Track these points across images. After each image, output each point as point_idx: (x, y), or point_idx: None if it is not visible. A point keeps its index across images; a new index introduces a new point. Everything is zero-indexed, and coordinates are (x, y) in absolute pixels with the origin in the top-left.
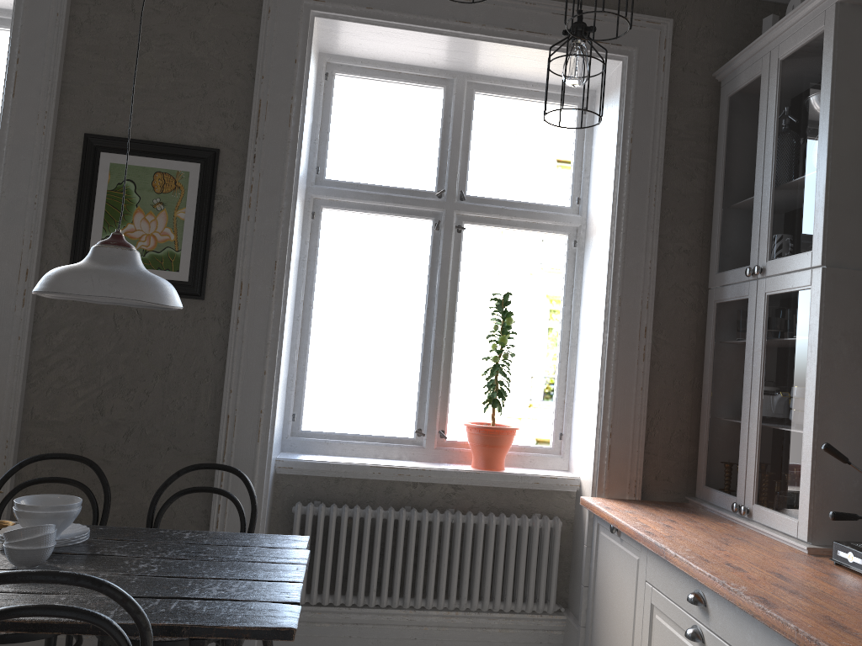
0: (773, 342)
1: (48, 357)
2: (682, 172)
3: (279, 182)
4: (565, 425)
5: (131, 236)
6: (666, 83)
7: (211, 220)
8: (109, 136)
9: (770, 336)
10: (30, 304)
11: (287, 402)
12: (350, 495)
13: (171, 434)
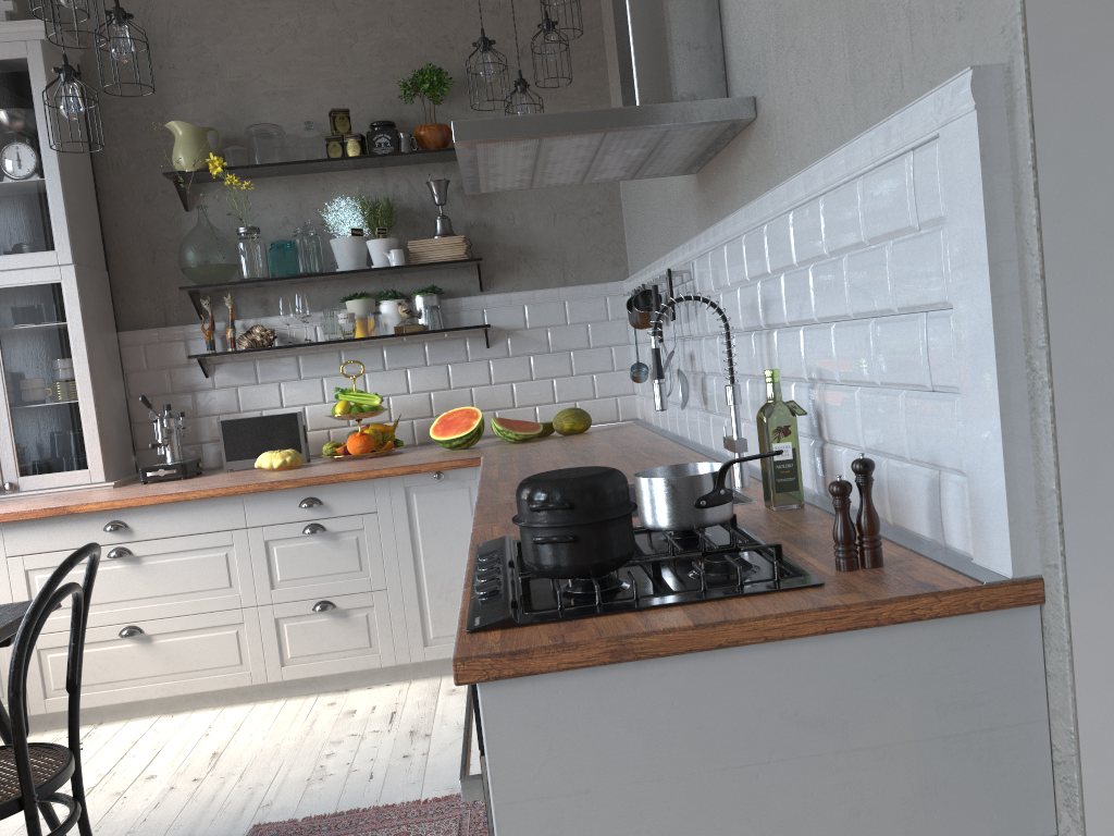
0: (12, 331)
1: None
2: None
3: None
4: None
5: None
6: None
7: None
8: None
9: (6, 326)
10: None
11: None
12: None
13: None
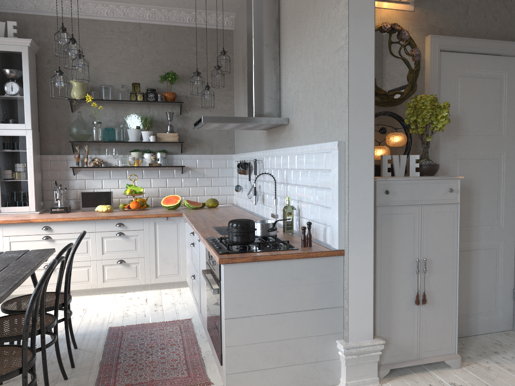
0: (4, 152)
1: None
2: None
3: None
4: None
5: None
6: None
7: None
8: None
9: (1, 150)
10: None
11: None
12: None
13: None
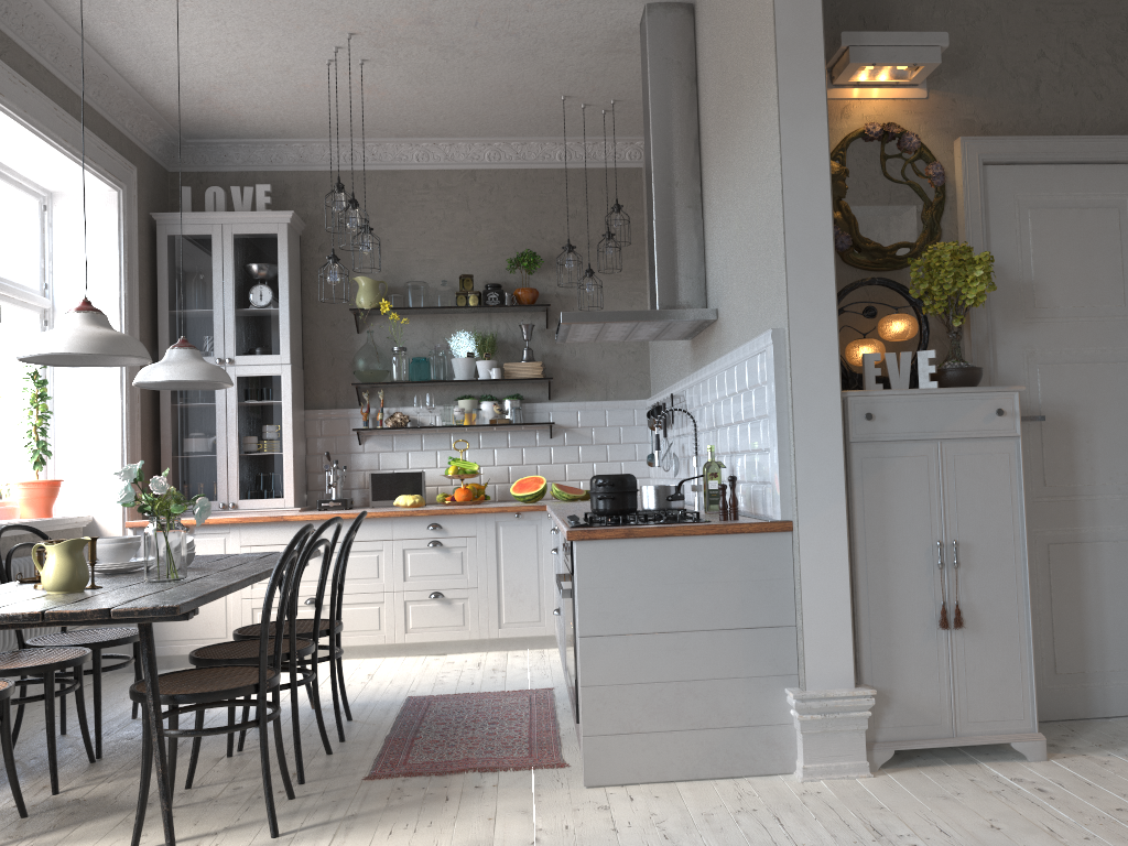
0: (246, 404)
1: None
2: (139, 281)
3: None
4: (51, 477)
5: None
6: (137, 215)
7: None
8: None
9: (242, 400)
10: None
11: None
12: None
13: None
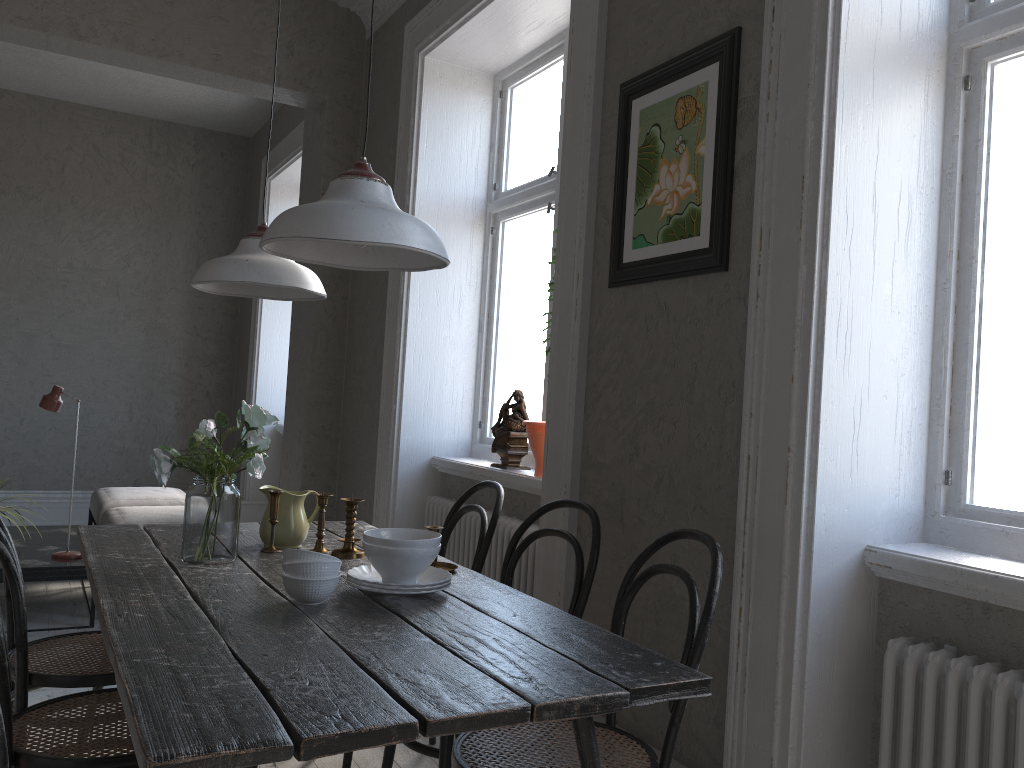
0: None
1: (597, 380)
2: None
3: (805, 35)
4: None
5: (657, 201)
6: None
7: (730, 143)
8: (637, 76)
9: None
10: (579, 315)
11: (931, 448)
12: (1014, 646)
13: (696, 485)
